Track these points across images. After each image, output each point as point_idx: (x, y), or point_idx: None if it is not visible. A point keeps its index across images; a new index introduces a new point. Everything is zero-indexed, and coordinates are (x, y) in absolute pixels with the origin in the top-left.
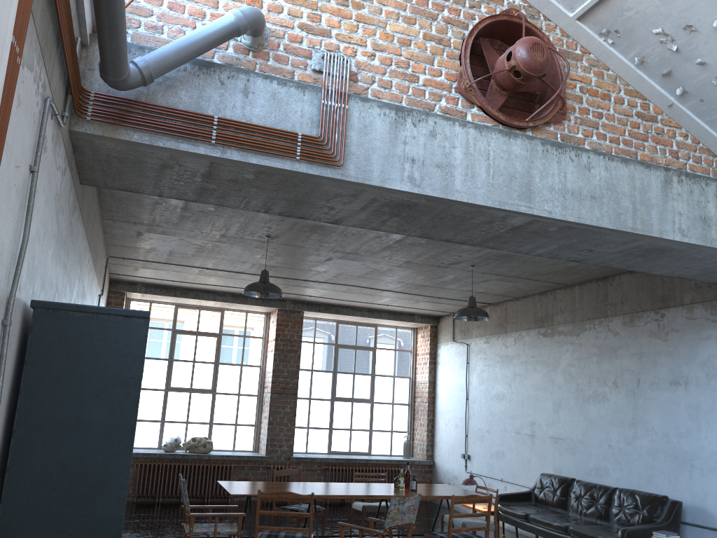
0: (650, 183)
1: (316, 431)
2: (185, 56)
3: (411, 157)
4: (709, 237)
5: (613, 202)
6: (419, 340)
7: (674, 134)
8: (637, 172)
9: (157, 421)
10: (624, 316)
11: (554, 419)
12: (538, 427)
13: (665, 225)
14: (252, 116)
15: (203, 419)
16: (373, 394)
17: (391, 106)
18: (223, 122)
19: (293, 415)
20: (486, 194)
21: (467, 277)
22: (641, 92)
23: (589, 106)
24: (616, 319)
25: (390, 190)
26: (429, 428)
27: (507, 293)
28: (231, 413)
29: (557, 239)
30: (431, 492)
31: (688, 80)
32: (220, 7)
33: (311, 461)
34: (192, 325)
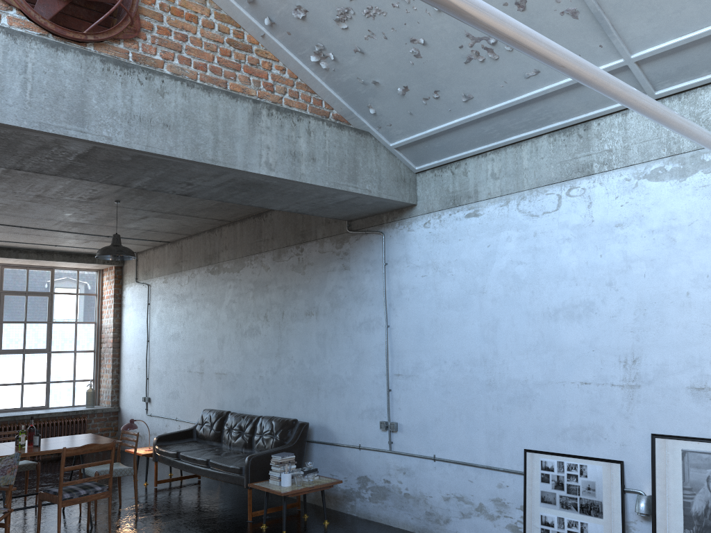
0: (236, 114)
1: None
2: None
3: None
4: (299, 172)
5: (191, 132)
6: (105, 282)
7: (271, 66)
8: (221, 102)
9: None
10: (274, 252)
11: (219, 356)
12: (206, 364)
13: (251, 159)
14: None
15: None
16: (50, 343)
17: None
18: None
19: None
20: (21, 113)
21: (122, 214)
22: (234, 18)
23: (172, 26)
24: (268, 254)
25: None
26: (114, 374)
27: (177, 230)
28: None
29: (143, 171)
30: (56, 446)
31: (272, 10)
32: None
33: None
34: None
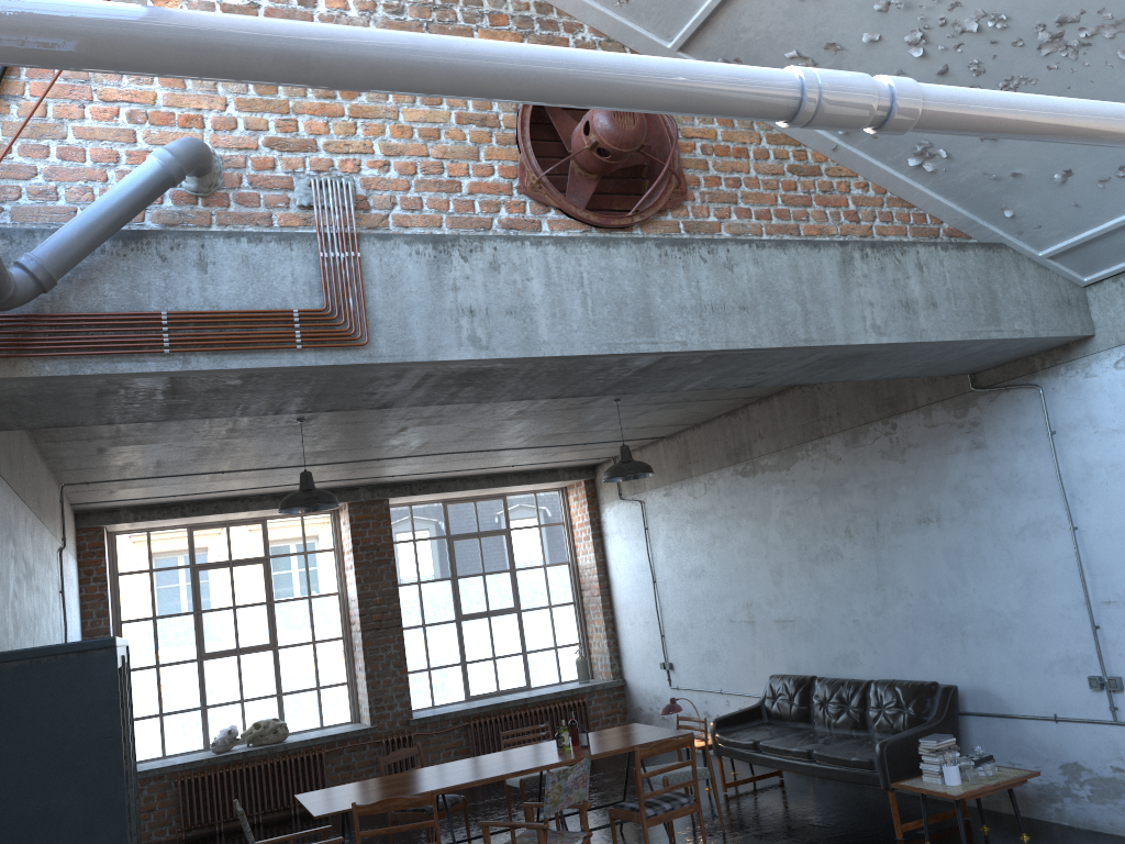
0: (821, 268)
1: (443, 671)
2: (97, 237)
3: (468, 308)
4: (917, 328)
5: (773, 309)
6: (573, 504)
7: (848, 186)
8: (801, 257)
9: (195, 709)
10: (844, 434)
11: (776, 595)
12: (757, 609)
13: (852, 326)
14: (219, 299)
15: (266, 691)
16: (518, 598)
17: (426, 238)
18: (177, 317)
19: (401, 657)
20: (588, 337)
21: (615, 414)
22: (791, 135)
23: (720, 171)
24: (835, 438)
25: (446, 362)
26: (609, 632)
27: (681, 421)
28: (307, 673)
29: (709, 370)
30: (610, 745)
31: None
32: (139, 140)
33: (441, 719)
34: (220, 552)
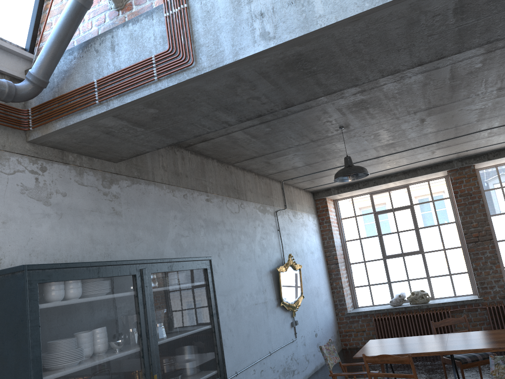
0: None
1: None
2: (52, 50)
3: (259, 13)
4: None
5: None
6: None
7: None
8: None
9: (384, 283)
10: None
11: None
12: None
13: None
14: (120, 64)
15: (420, 275)
16: None
17: None
18: (100, 82)
19: (494, 258)
20: None
21: None
22: None
23: None
24: None
25: (250, 59)
26: None
27: None
28: (442, 266)
29: None
30: None
31: None
32: None
33: None
34: (387, 205)
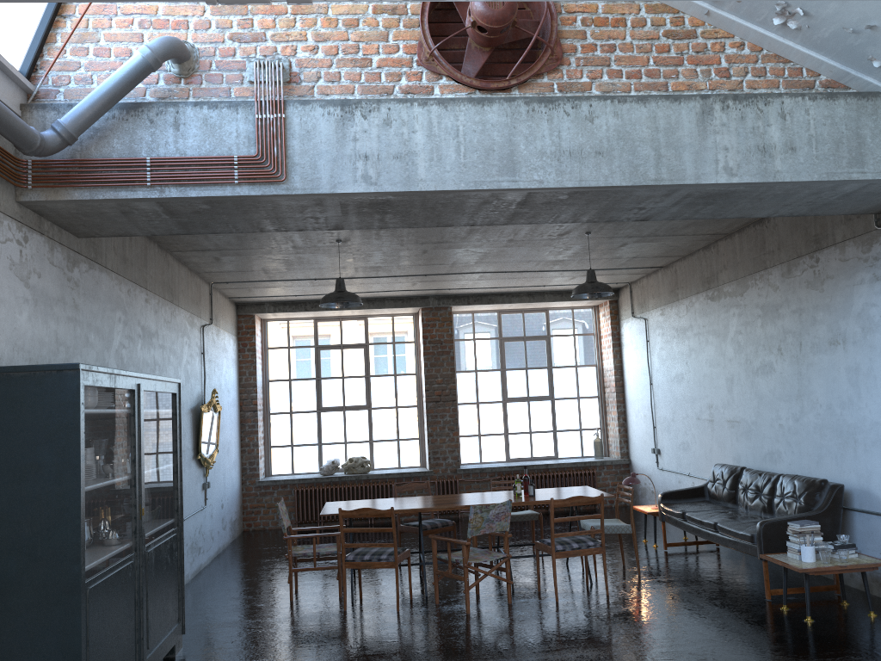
0: (679, 119)
1: (490, 438)
2: (100, 107)
3: (364, 154)
4: (771, 170)
5: (627, 153)
6: (601, 319)
7: (723, 46)
8: (660, 110)
9: (313, 444)
10: (782, 266)
11: (728, 400)
12: (715, 410)
13: (704, 168)
14: (186, 149)
15: (362, 438)
16: (552, 389)
17: (336, 103)
18: (156, 161)
19: (454, 423)
20: (458, 176)
21: (597, 245)
22: (669, 4)
23: (596, 39)
24: (775, 270)
25: (346, 194)
26: (620, 422)
27: (665, 253)
28: (391, 428)
29: (585, 205)
30: (549, 497)
31: None
32: (145, 40)
33: (480, 472)
34: (335, 338)
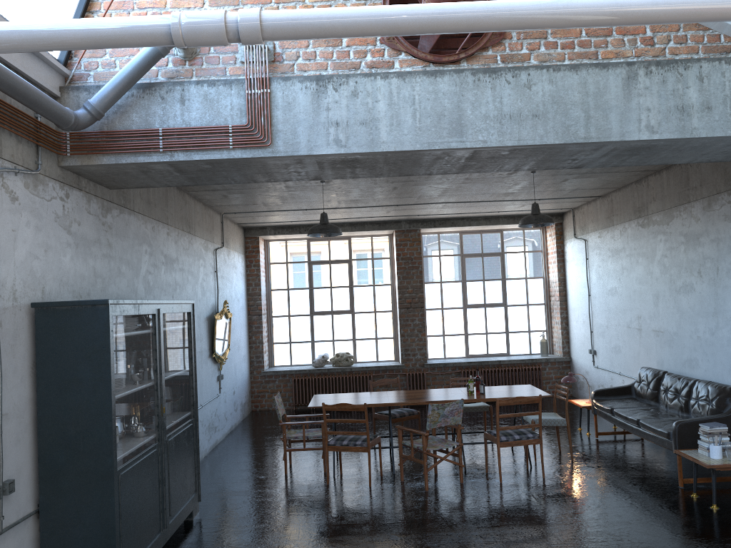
0: (607, 84)
1: (452, 337)
2: (121, 89)
3: (335, 121)
4: (689, 127)
5: (560, 115)
6: (548, 239)
7: None
8: (590, 76)
9: (307, 342)
10: (703, 201)
11: (654, 313)
12: (643, 321)
13: (628, 126)
14: (190, 120)
15: (346, 337)
16: (505, 297)
17: (312, 78)
18: (167, 131)
19: (422, 326)
20: (414, 138)
21: (542, 181)
22: None
23: None
24: (697, 204)
25: (320, 155)
26: (563, 326)
27: (602, 186)
28: (370, 329)
29: (525, 158)
30: (496, 395)
31: None
32: None
33: (444, 366)
34: (324, 255)
